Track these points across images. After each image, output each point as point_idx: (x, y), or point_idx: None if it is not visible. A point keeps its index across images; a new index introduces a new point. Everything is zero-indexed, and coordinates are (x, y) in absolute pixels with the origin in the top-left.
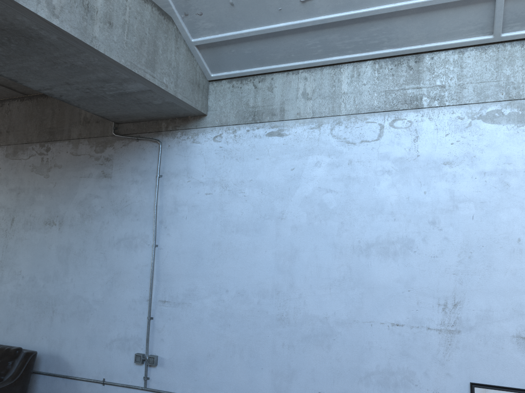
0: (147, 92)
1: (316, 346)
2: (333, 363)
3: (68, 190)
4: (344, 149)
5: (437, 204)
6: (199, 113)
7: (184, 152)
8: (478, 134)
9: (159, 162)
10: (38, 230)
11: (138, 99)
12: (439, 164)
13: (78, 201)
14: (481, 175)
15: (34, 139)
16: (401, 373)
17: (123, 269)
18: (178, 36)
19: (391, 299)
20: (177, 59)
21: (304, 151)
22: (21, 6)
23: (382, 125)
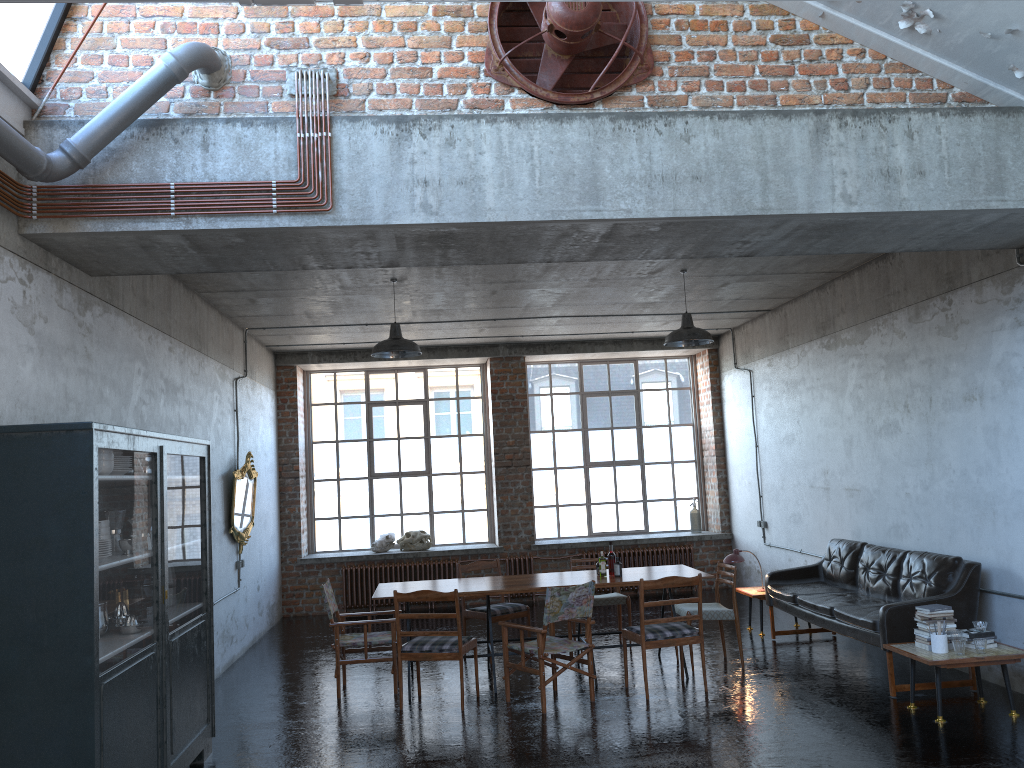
0: (1010, 215)
1: None
2: None
3: (981, 351)
4: None
5: None
6: None
7: None
8: None
9: None
10: (958, 409)
11: (1009, 224)
12: None
13: (995, 365)
14: None
15: (932, 292)
16: None
17: None
18: None
19: None
20: None
21: None
22: (818, 213)
23: None
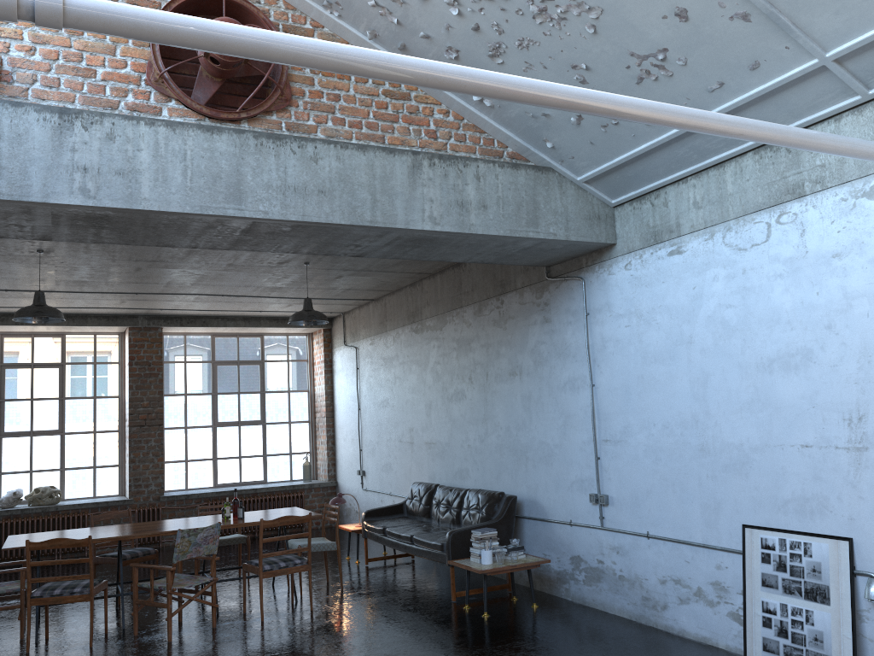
0: (542, 243)
1: (735, 475)
2: (752, 492)
3: (521, 339)
4: (737, 257)
5: (830, 305)
6: (607, 244)
7: (603, 285)
8: (864, 215)
9: (583, 301)
10: (505, 382)
11: (541, 249)
12: (827, 257)
13: (530, 349)
14: (871, 264)
15: (491, 294)
16: (815, 499)
17: (571, 412)
18: (562, 181)
19: (798, 418)
20: (564, 203)
21: (702, 266)
22: (412, 229)
23: (769, 223)
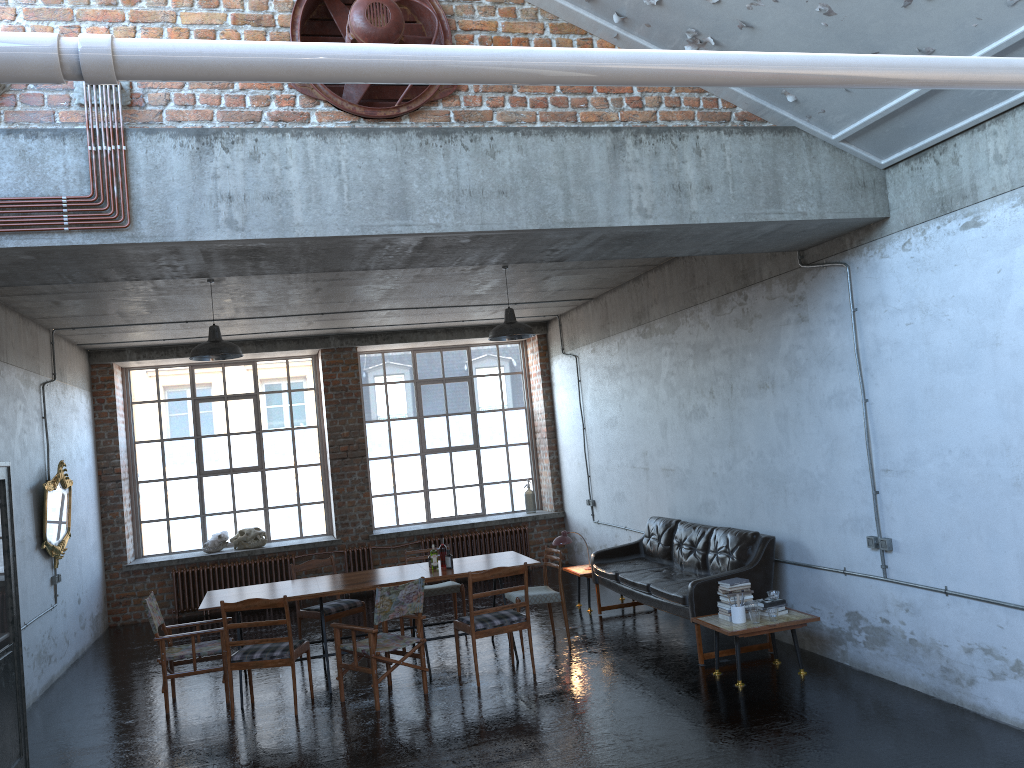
0: (788, 226)
1: None
2: None
3: (772, 343)
4: None
5: None
6: (877, 219)
7: (874, 272)
8: None
9: (849, 293)
10: (754, 396)
11: (788, 232)
12: None
13: (783, 356)
14: None
15: (731, 287)
16: None
17: (839, 434)
18: (812, 142)
19: None
20: (815, 172)
21: (1009, 241)
22: (617, 226)
23: None
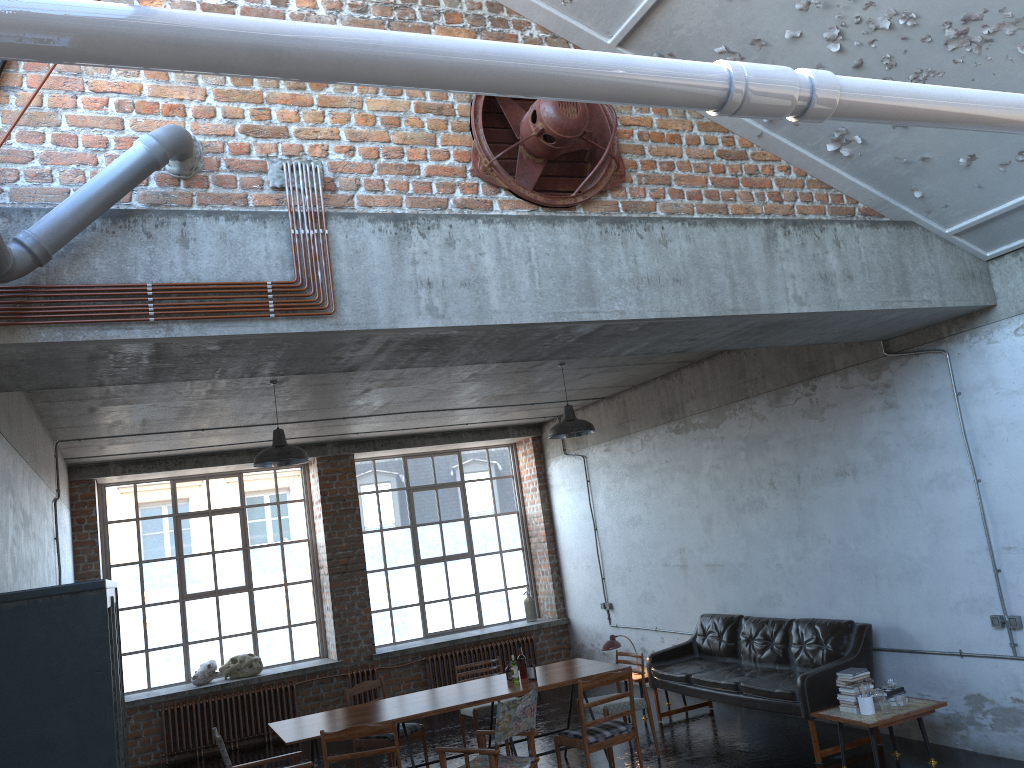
0: (909, 313)
1: None
2: None
3: (851, 431)
4: None
5: None
6: (984, 307)
7: (980, 357)
8: None
9: (951, 378)
10: (830, 484)
11: (901, 320)
12: None
13: (867, 443)
14: None
15: (794, 379)
16: None
17: (944, 515)
18: (927, 235)
19: None
20: (933, 262)
21: None
22: (777, 313)
23: None
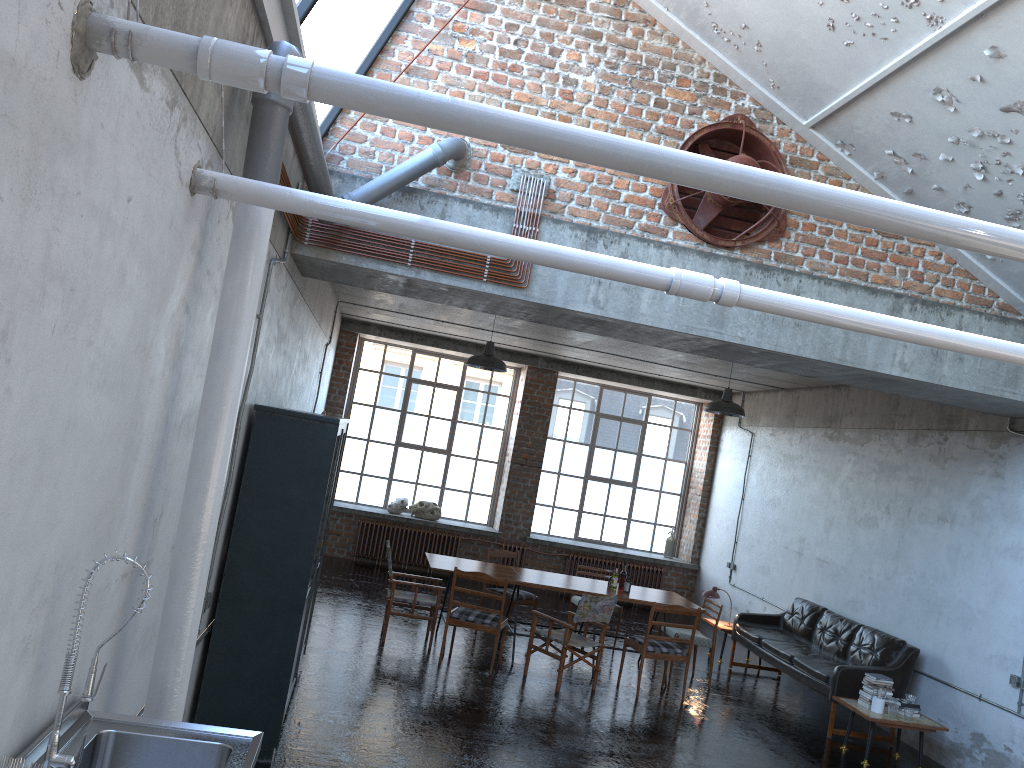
0: (1016, 403)
1: None
2: None
3: (961, 485)
4: None
5: None
6: None
7: None
8: None
9: None
10: (930, 524)
11: (1012, 406)
12: None
13: (969, 500)
14: None
15: (933, 426)
16: None
17: (1006, 581)
18: None
19: None
20: None
21: None
22: (879, 372)
23: None
